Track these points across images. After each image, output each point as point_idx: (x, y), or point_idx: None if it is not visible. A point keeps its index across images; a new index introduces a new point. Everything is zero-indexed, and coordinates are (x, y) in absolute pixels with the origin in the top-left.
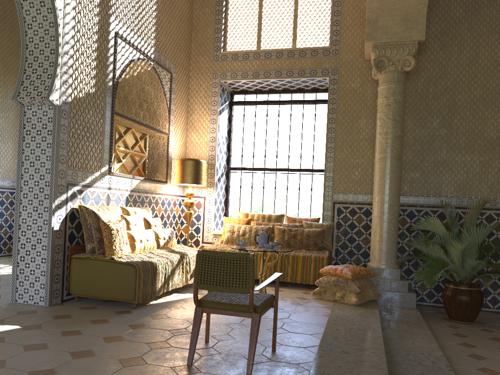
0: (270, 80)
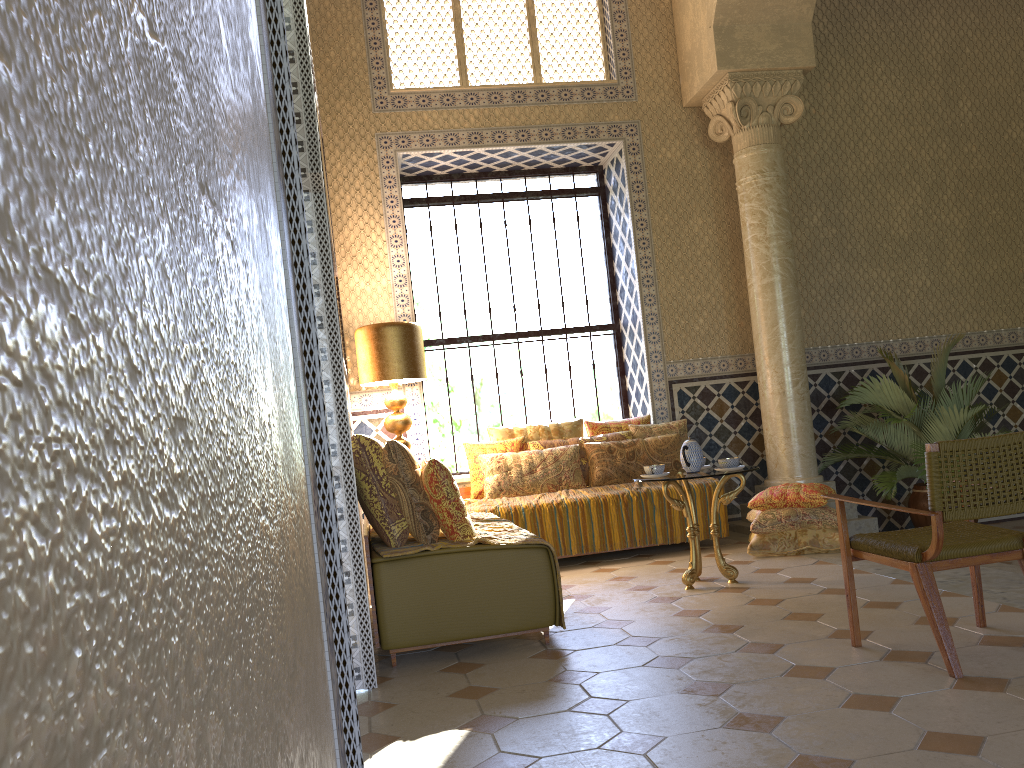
0: (505, 149)
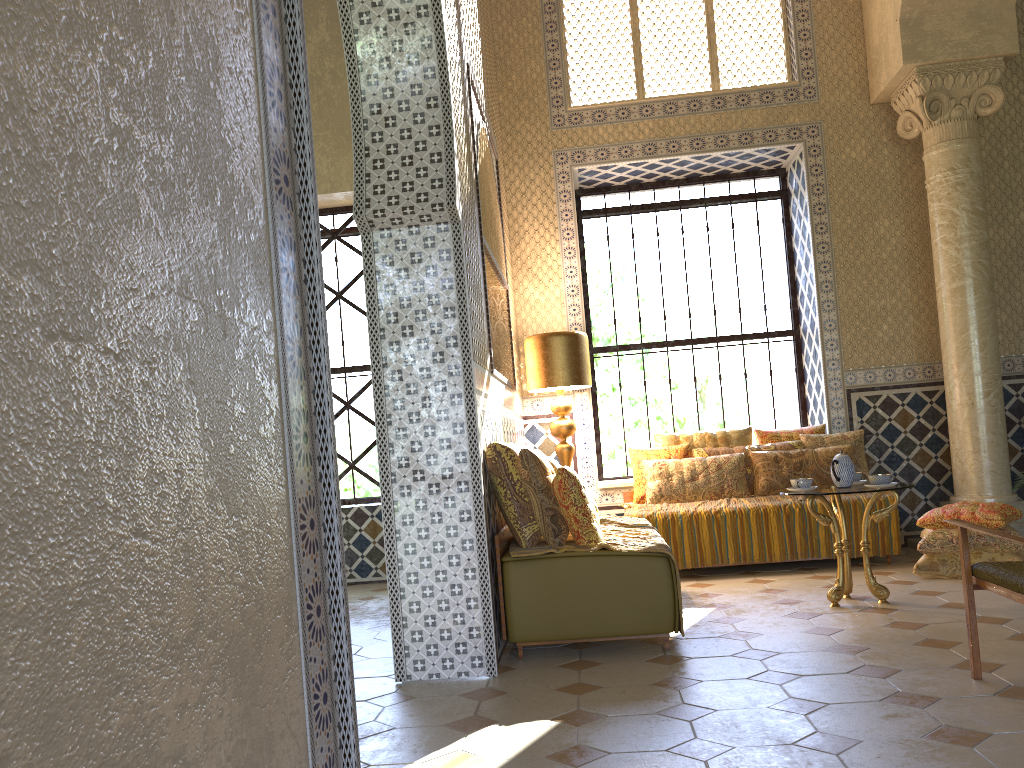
0: (680, 158)
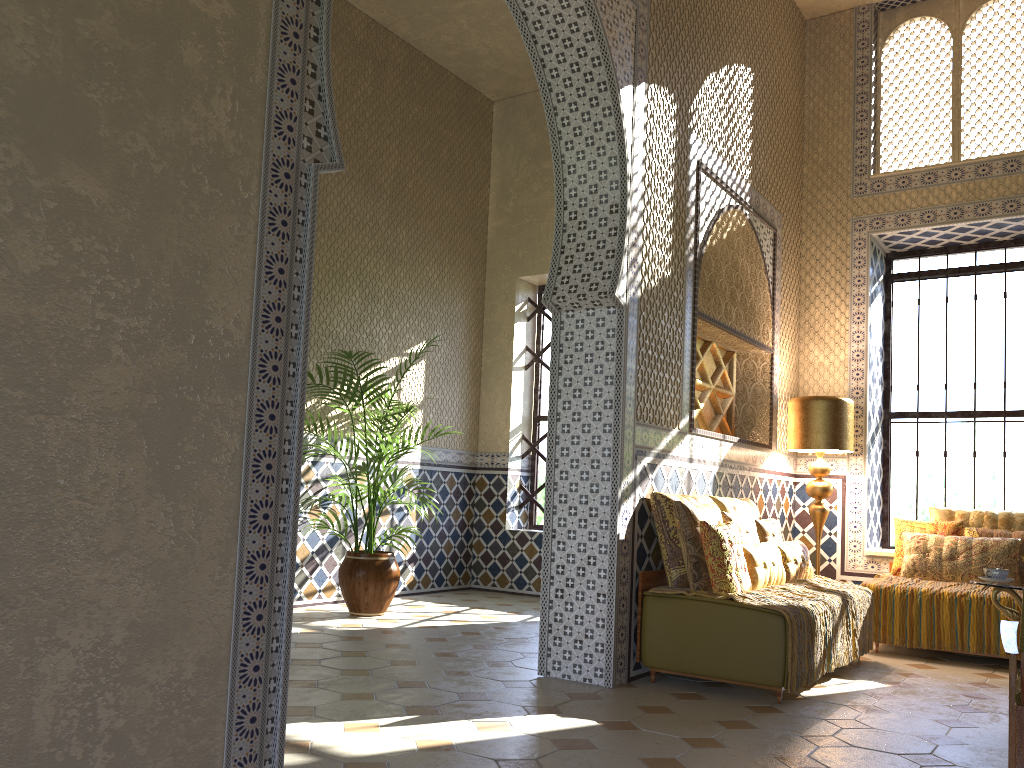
0: (991, 221)
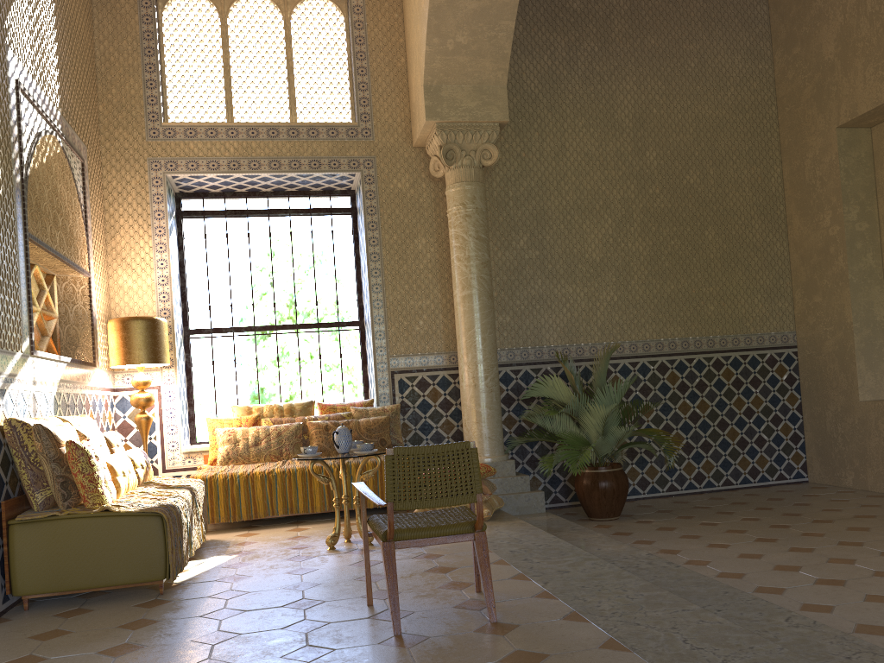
0: (261, 175)
